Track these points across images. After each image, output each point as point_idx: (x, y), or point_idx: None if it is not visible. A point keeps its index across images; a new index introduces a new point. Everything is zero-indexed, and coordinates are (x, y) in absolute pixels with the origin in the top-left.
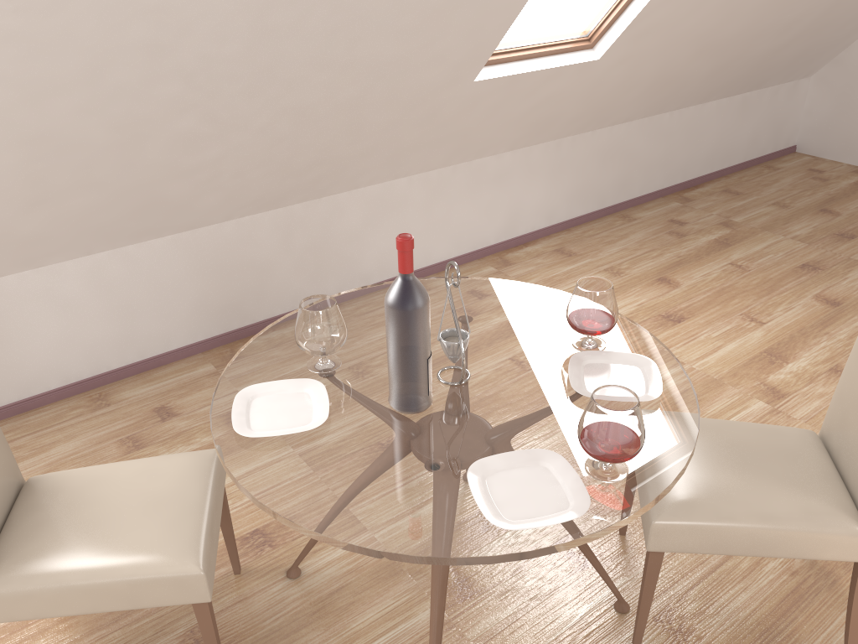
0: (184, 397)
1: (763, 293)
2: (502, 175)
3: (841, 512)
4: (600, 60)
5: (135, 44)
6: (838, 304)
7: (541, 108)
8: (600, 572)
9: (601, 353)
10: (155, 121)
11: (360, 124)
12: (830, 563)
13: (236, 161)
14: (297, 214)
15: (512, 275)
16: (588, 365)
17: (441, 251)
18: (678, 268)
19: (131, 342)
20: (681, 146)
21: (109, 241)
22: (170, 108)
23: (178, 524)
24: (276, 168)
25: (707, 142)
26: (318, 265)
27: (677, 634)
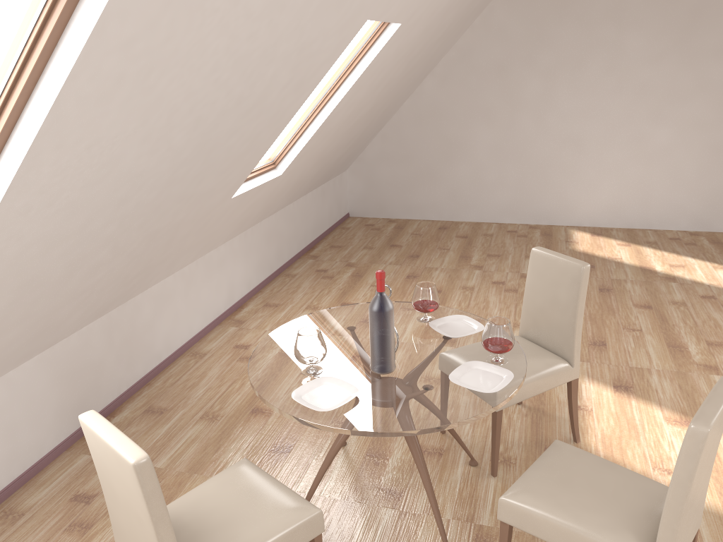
0: (87, 482)
1: (402, 296)
2: (221, 262)
3: (558, 359)
4: (281, 175)
5: (115, 200)
6: (440, 291)
7: (248, 210)
8: (463, 444)
9: (439, 319)
10: (89, 255)
11: (174, 238)
12: (535, 404)
13: (106, 279)
14: (114, 317)
15: (251, 327)
16: (438, 326)
17: (198, 325)
18: (346, 296)
19: (15, 458)
20: (301, 223)
21: (2, 370)
22: (102, 244)
23: (281, 495)
24: (120, 281)
25: (312, 219)
26: (130, 354)
27: (505, 462)
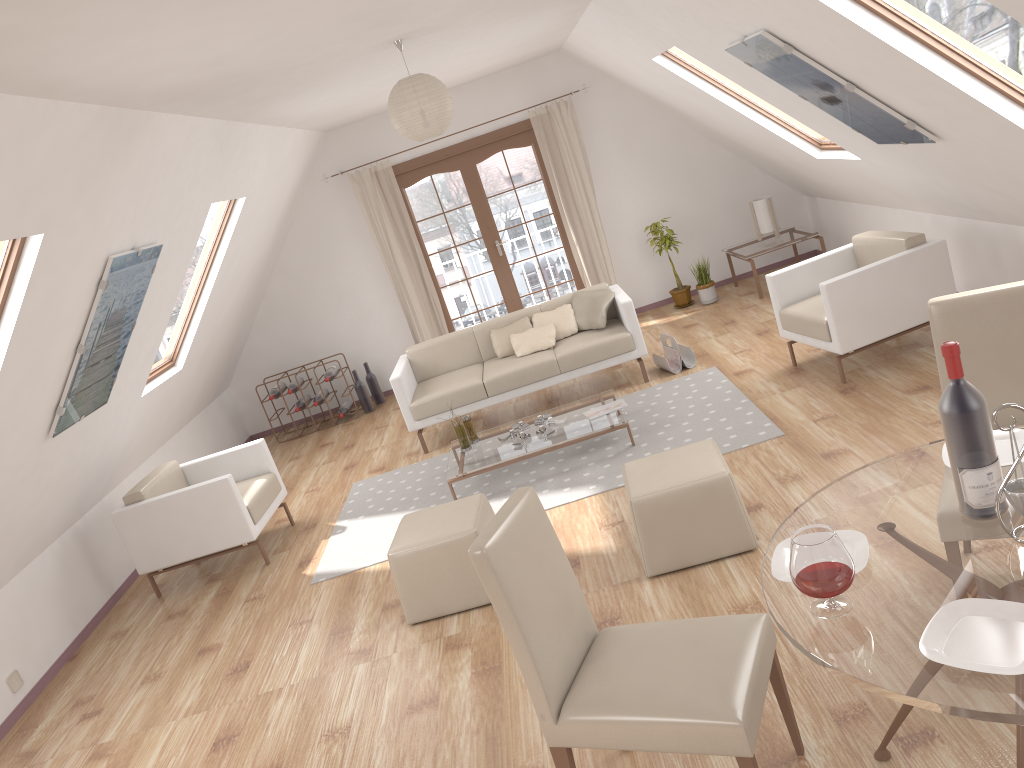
0: None
1: None
2: None
3: None
4: None
5: None
6: None
7: None
8: None
9: None
10: None
11: None
12: None
13: None
14: None
15: None
16: None
17: None
18: None
19: None
20: None
21: None
22: None
23: None
24: None
25: None
26: None
27: None
